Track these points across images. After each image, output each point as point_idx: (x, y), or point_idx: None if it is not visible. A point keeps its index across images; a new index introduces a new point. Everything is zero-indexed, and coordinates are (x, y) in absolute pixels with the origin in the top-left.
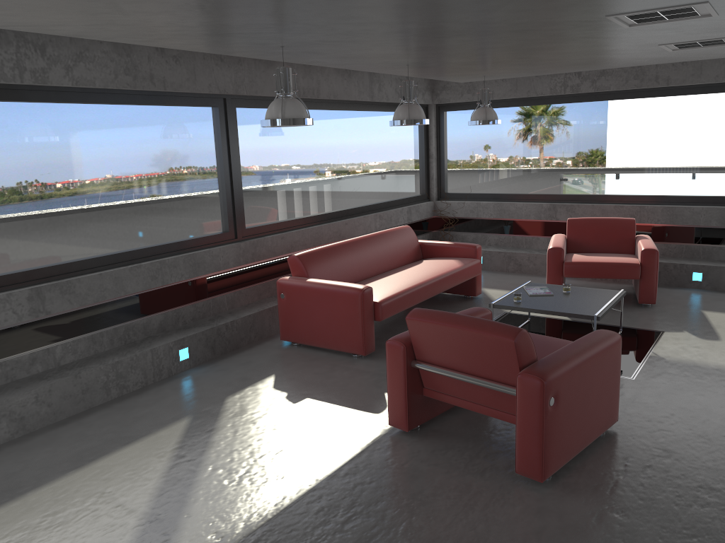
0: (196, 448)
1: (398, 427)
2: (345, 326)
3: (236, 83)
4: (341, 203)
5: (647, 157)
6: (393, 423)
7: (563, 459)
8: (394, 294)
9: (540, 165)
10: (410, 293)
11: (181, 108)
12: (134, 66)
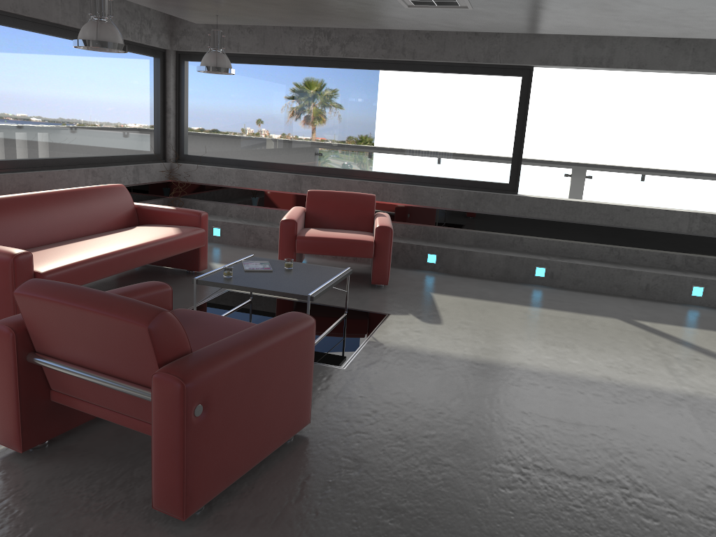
0: None
1: (9, 447)
2: None
3: None
4: (36, 150)
5: (392, 133)
6: (3, 441)
7: (221, 484)
8: (69, 263)
9: (287, 132)
10: (95, 263)
11: None
12: None
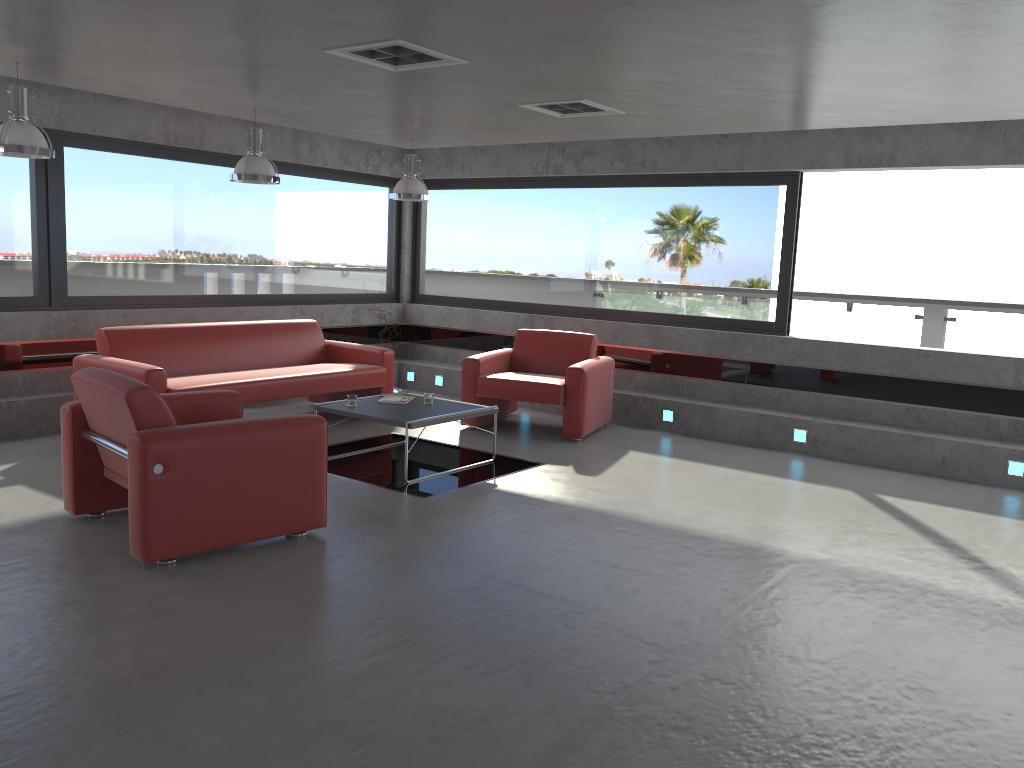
0: None
1: (69, 511)
2: None
3: (62, 116)
4: (241, 286)
5: (637, 262)
6: (65, 506)
7: (189, 545)
8: (204, 384)
9: (524, 264)
10: (234, 387)
11: None
12: None
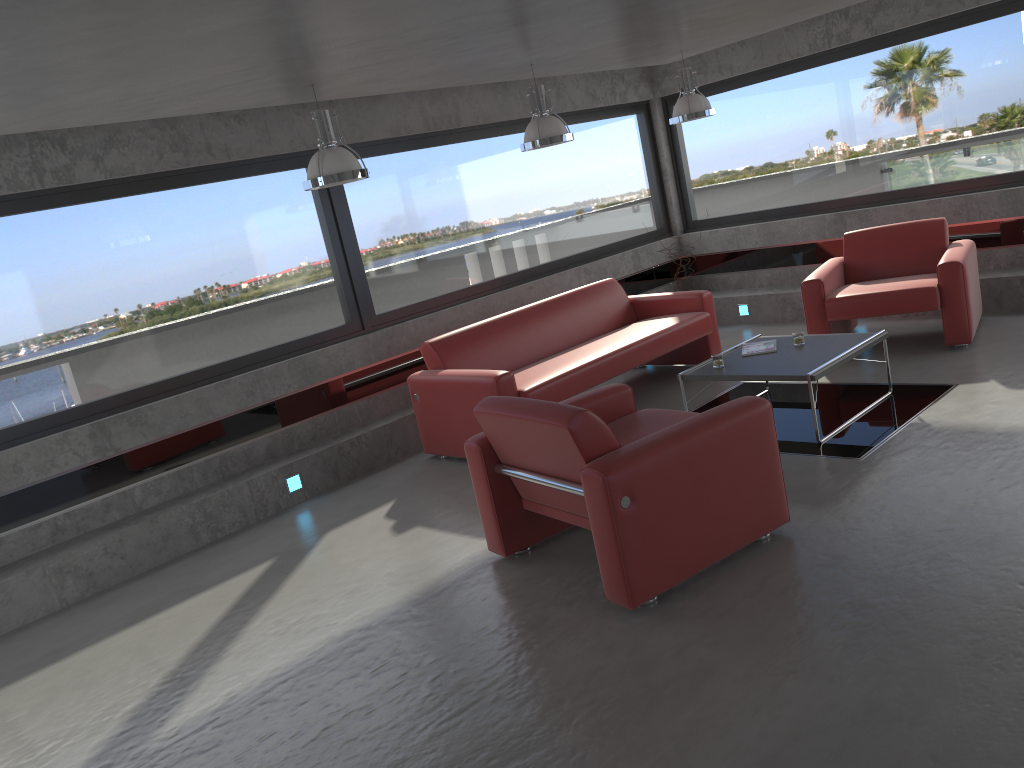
0: (261, 595)
1: (496, 552)
2: None
3: None
4: (523, 260)
5: (968, 119)
6: (491, 547)
7: (669, 578)
8: (550, 377)
9: (815, 158)
10: (577, 373)
11: (261, 177)
12: (182, 139)
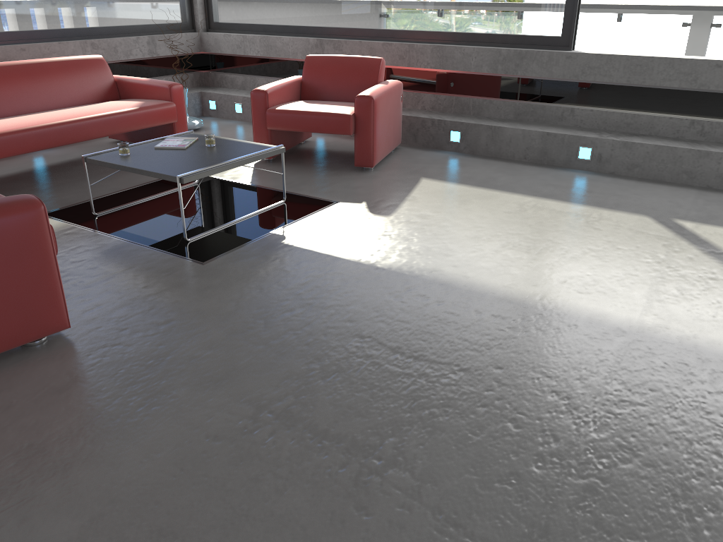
0: None
1: None
2: None
3: None
4: (20, 22)
5: None
6: None
7: None
8: None
9: None
10: None
11: None
12: None
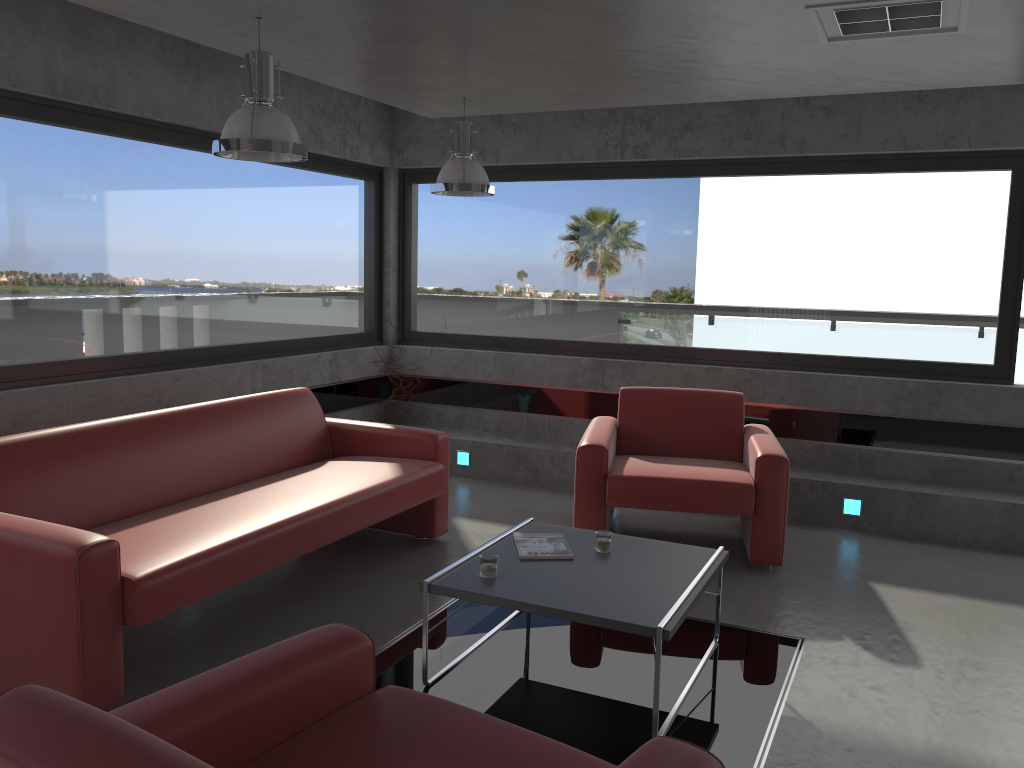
0: None
1: None
2: (40, 641)
3: None
4: (173, 336)
5: (764, 282)
6: None
7: None
8: (191, 554)
9: (579, 288)
10: (242, 548)
11: None
12: None
